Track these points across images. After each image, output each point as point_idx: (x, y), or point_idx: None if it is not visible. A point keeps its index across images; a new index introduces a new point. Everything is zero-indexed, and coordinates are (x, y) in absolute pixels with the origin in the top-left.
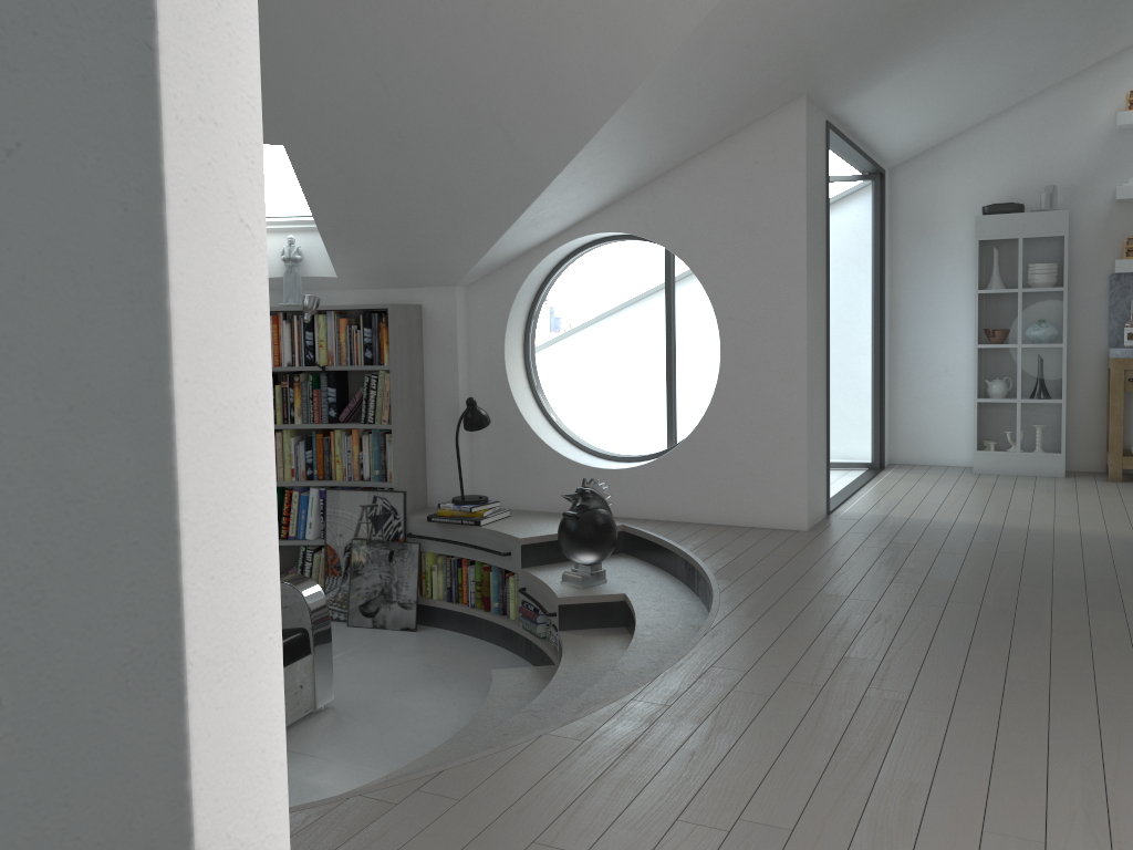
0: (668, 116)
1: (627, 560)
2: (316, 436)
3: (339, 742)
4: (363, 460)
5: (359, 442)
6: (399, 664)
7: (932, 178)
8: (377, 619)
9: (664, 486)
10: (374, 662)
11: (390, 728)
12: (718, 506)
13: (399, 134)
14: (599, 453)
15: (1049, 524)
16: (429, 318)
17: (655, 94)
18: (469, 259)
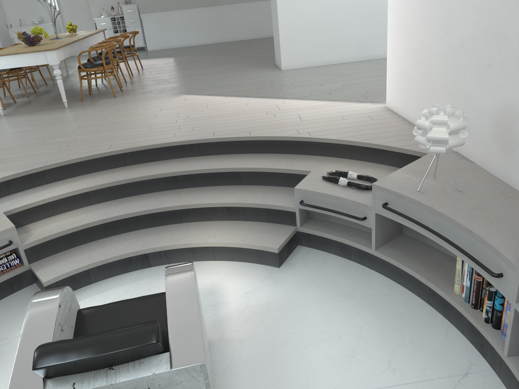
0: None
1: None
2: None
3: None
4: None
5: None
6: None
7: None
8: None
9: None
10: None
11: None
12: None
13: None
14: None
15: None
16: None
17: None
18: None
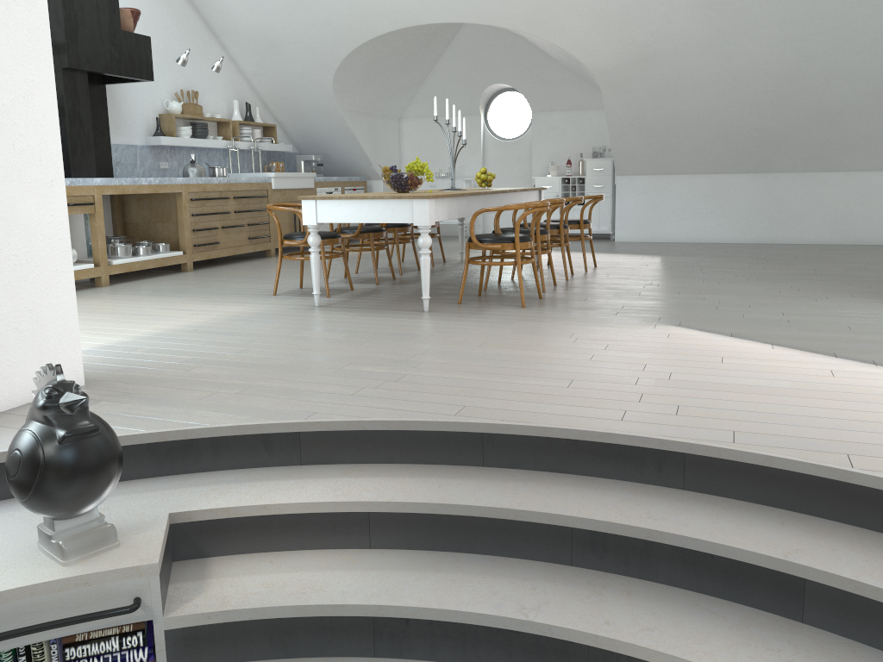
0: None
1: None
2: None
3: None
4: None
5: None
6: None
7: None
8: None
9: None
10: None
11: None
12: None
13: None
14: None
15: (153, 327)
16: None
17: None
18: None
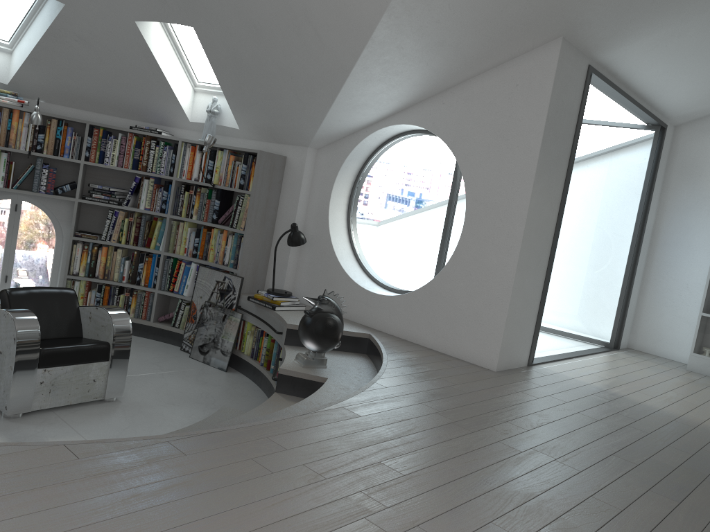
0: (434, 33)
1: (362, 359)
2: (203, 230)
3: (97, 423)
4: (226, 252)
5: (226, 239)
6: (192, 388)
7: (707, 138)
8: (206, 357)
9: (407, 314)
10: (178, 382)
11: (137, 425)
12: (439, 337)
13: (254, 25)
14: (379, 282)
15: (702, 418)
16: (289, 166)
17: (411, 8)
18: (312, 128)
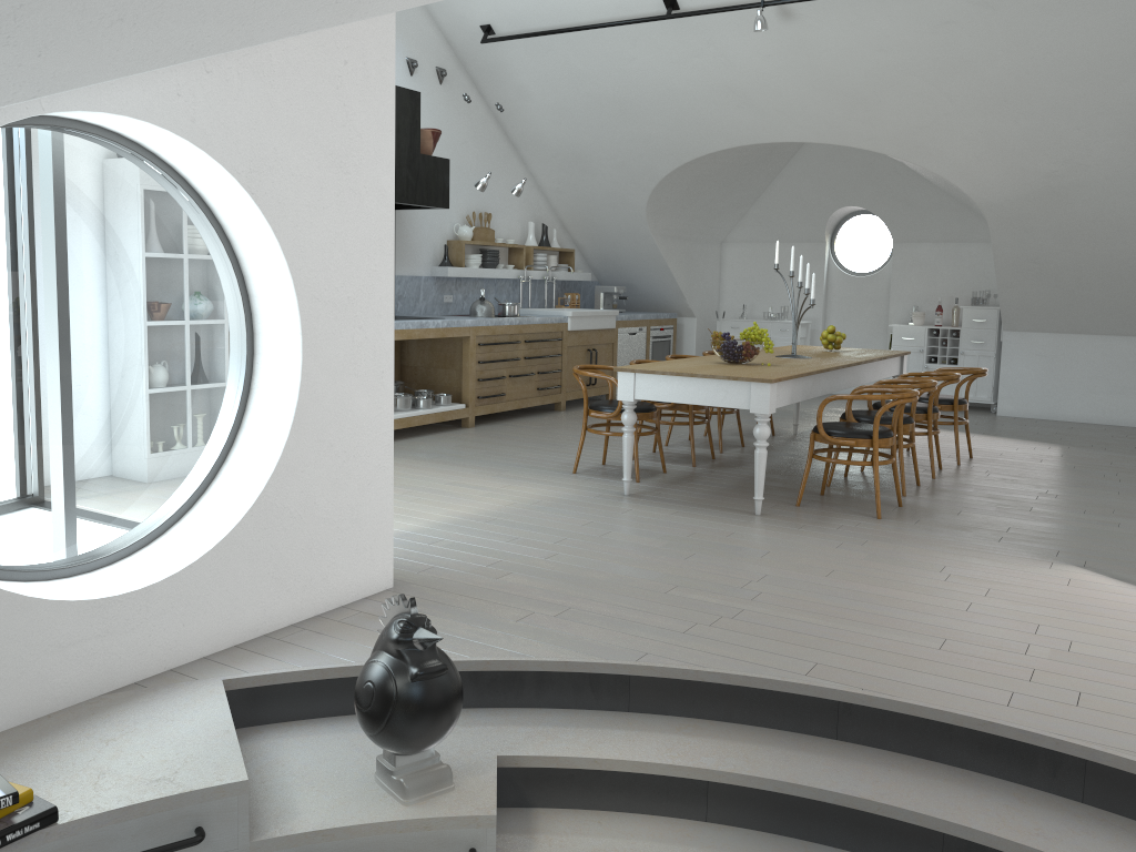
0: None
1: (282, 732)
2: None
3: None
4: None
5: None
6: None
7: None
8: None
9: (226, 590)
10: None
11: None
12: (300, 593)
13: None
14: (24, 572)
15: (447, 510)
16: None
17: None
18: None
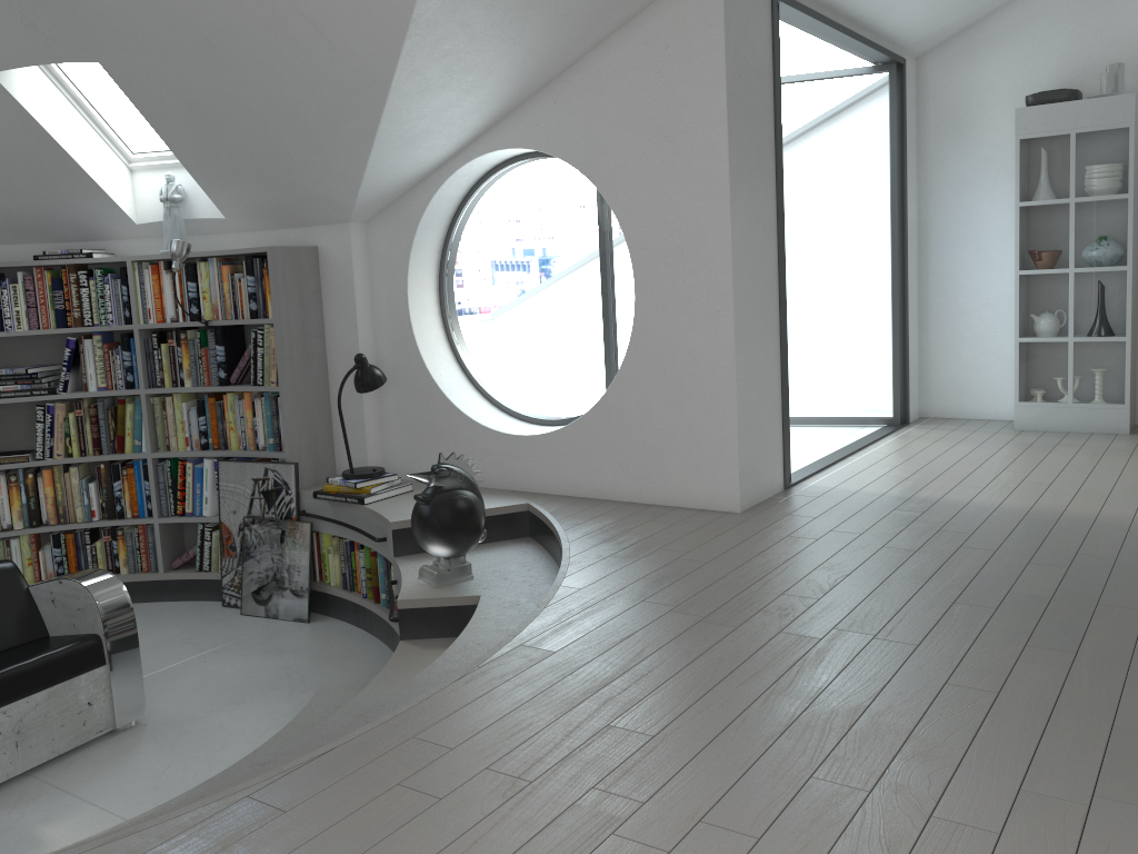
0: None
1: (525, 547)
2: (208, 400)
3: (114, 774)
4: (257, 428)
5: (252, 406)
6: (260, 667)
7: (968, 66)
8: (270, 607)
9: (579, 456)
10: (235, 663)
11: (184, 757)
12: (639, 481)
13: (205, 37)
14: (521, 415)
15: (1063, 503)
16: (326, 261)
17: None
18: (348, 190)
